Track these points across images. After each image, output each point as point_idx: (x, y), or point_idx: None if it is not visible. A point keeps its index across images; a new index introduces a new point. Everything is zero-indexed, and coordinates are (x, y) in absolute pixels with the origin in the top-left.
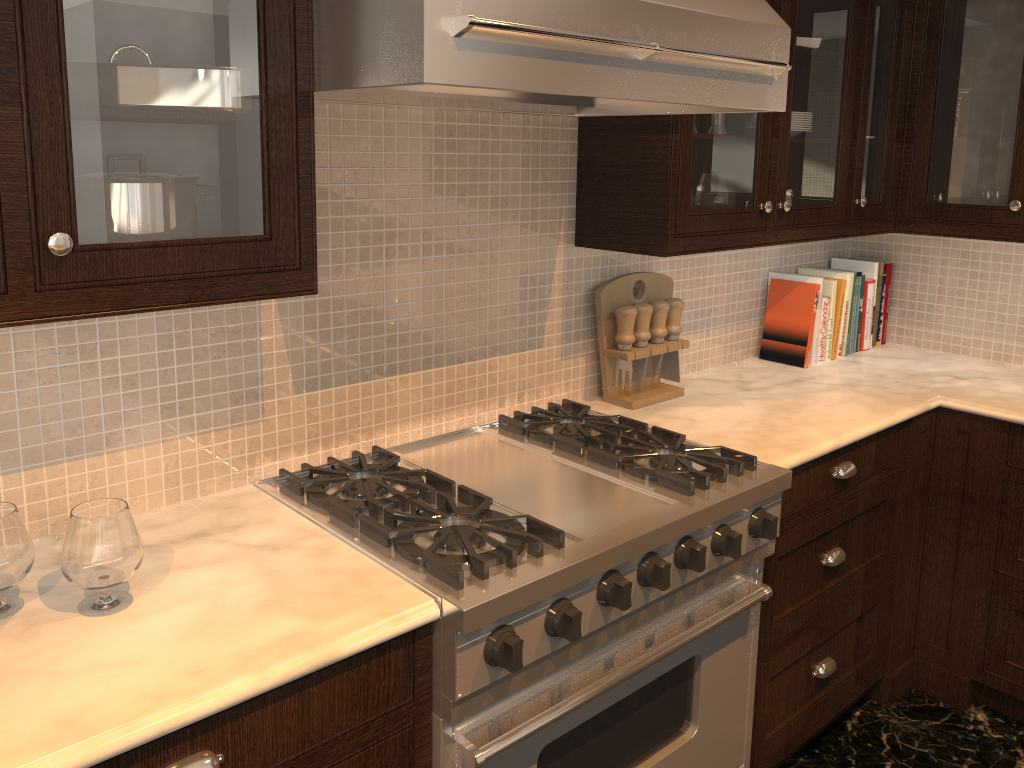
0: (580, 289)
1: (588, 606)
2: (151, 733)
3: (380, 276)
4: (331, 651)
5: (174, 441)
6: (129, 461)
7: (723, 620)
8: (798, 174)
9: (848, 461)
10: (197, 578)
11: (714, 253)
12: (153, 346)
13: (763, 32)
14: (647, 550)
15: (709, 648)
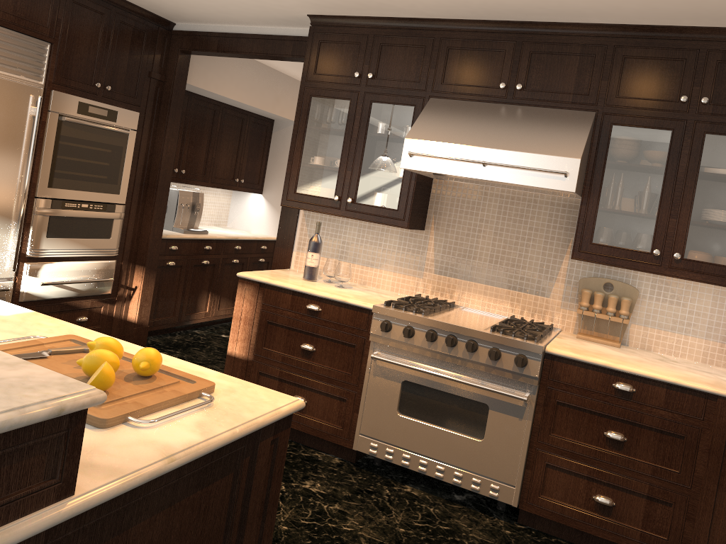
0: (577, 278)
1: (421, 336)
2: (308, 291)
3: (472, 244)
4: (346, 299)
5: (396, 273)
6: (383, 273)
7: (490, 389)
8: (701, 242)
9: (630, 384)
10: (359, 292)
11: (696, 291)
12: (396, 243)
13: (558, 159)
14: (446, 329)
15: (494, 407)
